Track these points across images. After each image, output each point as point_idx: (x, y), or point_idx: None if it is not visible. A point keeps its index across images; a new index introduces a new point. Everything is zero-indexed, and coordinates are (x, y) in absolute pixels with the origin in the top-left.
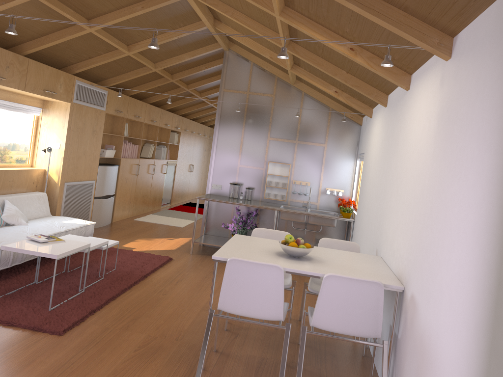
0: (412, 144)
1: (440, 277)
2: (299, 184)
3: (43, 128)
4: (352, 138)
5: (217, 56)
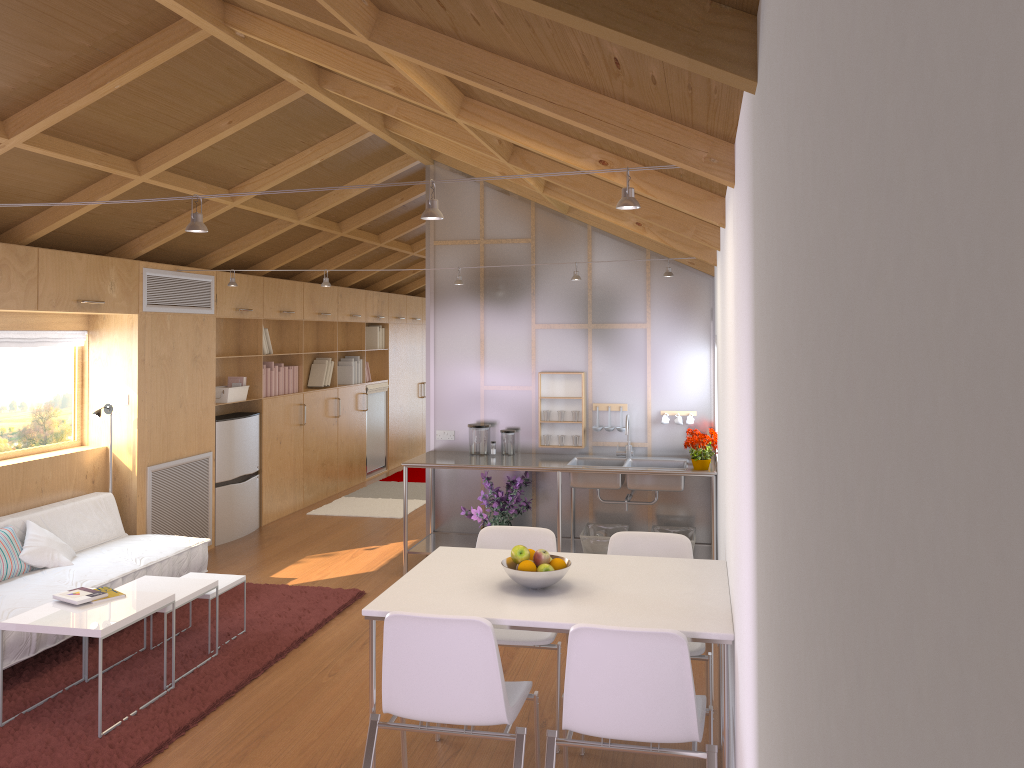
0: (729, 341)
1: (743, 627)
2: (607, 410)
3: (94, 368)
4: (699, 305)
5: (419, 175)
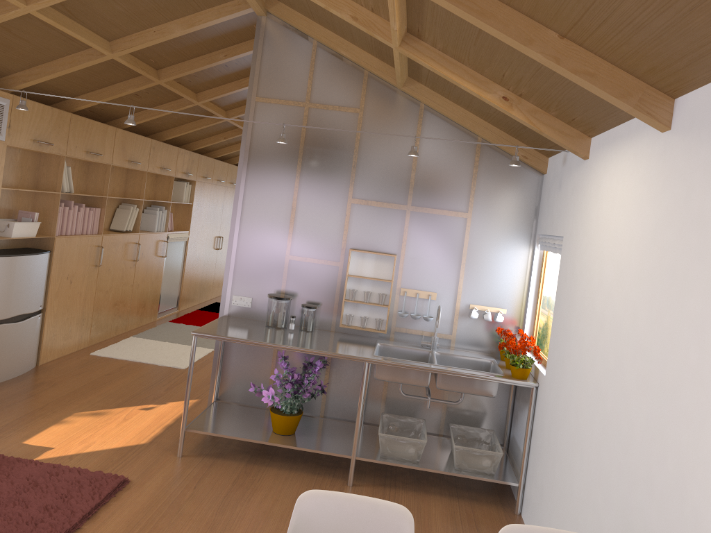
0: None
1: None
2: (415, 296)
3: None
4: (525, 201)
5: (247, 32)
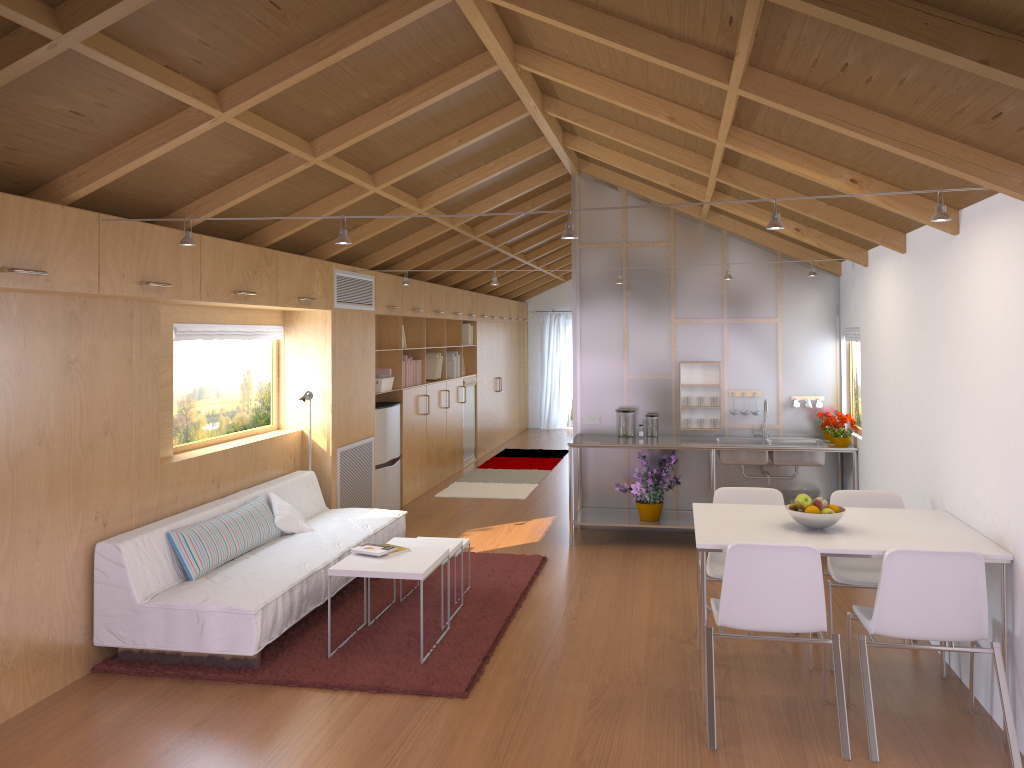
0: (985, 326)
1: None
2: (741, 395)
3: (289, 359)
4: (826, 301)
5: (552, 184)
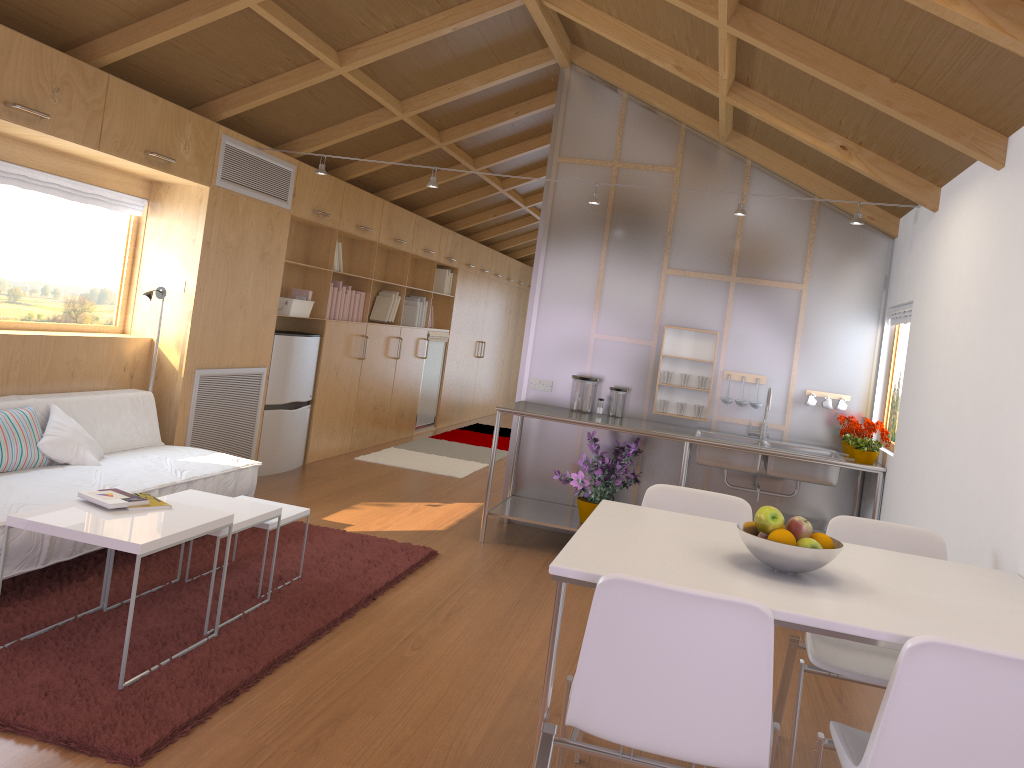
0: None
1: None
2: (740, 380)
3: (149, 245)
4: (871, 270)
5: (542, 86)
